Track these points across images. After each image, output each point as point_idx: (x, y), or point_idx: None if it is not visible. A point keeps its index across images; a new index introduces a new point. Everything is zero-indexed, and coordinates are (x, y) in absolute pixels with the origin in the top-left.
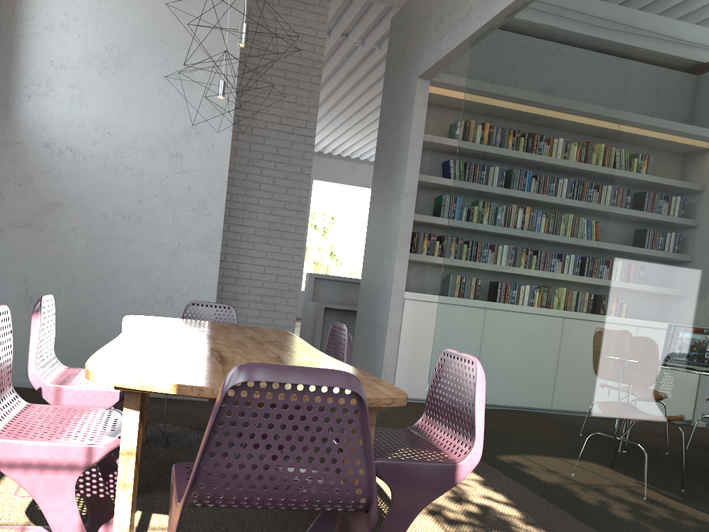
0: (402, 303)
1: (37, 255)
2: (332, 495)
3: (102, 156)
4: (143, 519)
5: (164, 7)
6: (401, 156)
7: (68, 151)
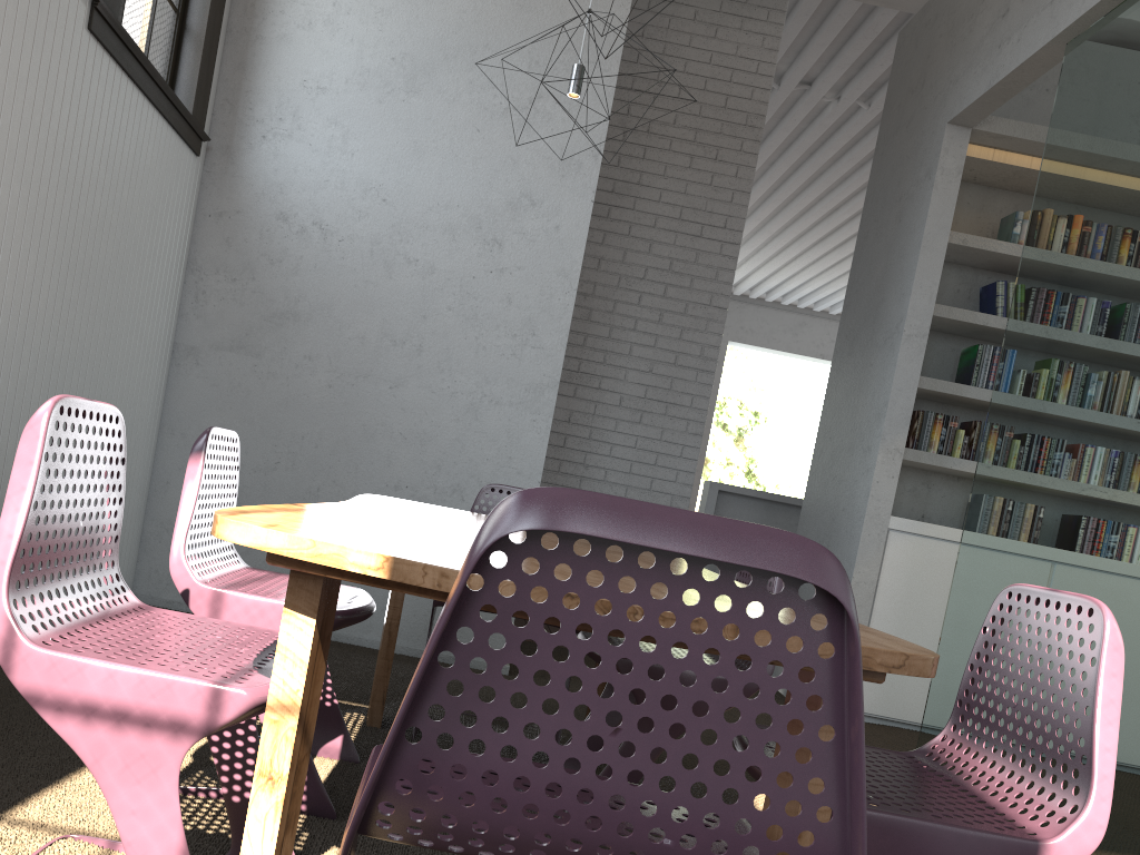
0: (884, 536)
1: (248, 398)
2: None
3: (369, 238)
4: None
5: None
6: (902, 269)
7: (315, 228)
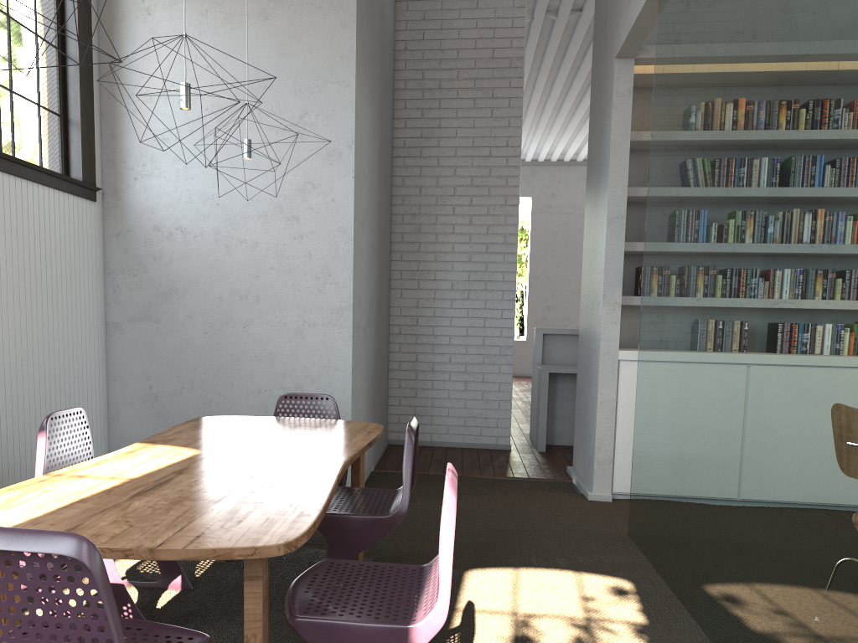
0: (616, 366)
1: (157, 349)
2: None
3: (212, 231)
4: None
5: (264, 49)
6: (604, 169)
7: (178, 231)
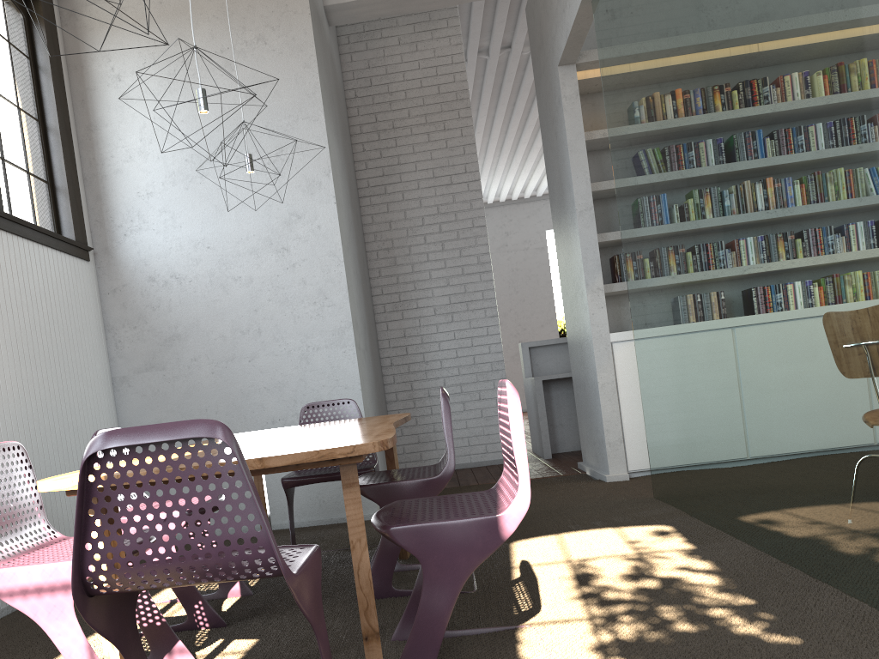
0: (610, 348)
1: (166, 396)
2: (233, 559)
3: (206, 274)
4: (220, 646)
5: (234, 97)
6: (565, 168)
7: (173, 279)
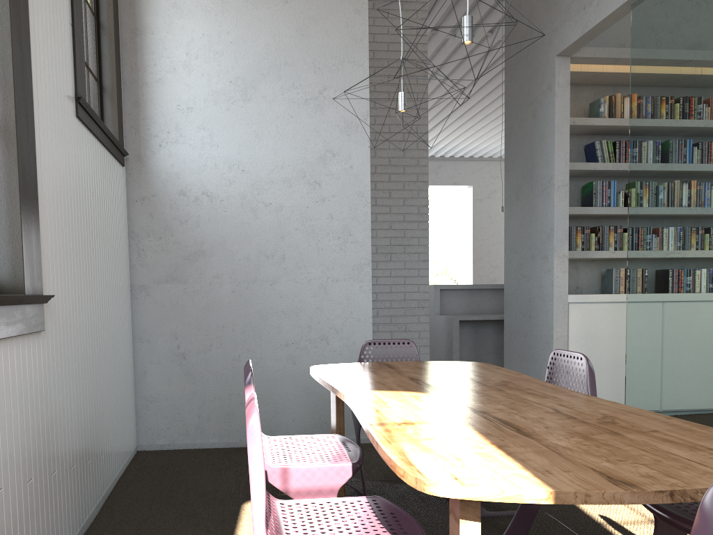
0: (567, 308)
1: (184, 309)
2: None
3: (238, 195)
4: None
5: (285, 29)
6: (544, 146)
7: (204, 196)
